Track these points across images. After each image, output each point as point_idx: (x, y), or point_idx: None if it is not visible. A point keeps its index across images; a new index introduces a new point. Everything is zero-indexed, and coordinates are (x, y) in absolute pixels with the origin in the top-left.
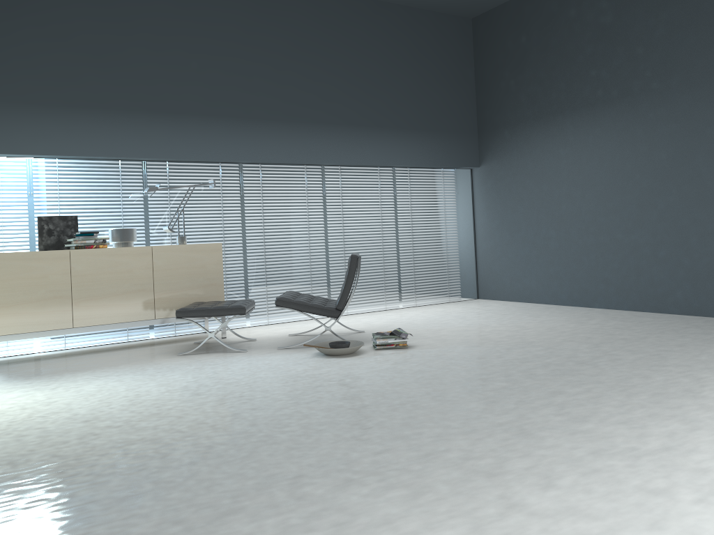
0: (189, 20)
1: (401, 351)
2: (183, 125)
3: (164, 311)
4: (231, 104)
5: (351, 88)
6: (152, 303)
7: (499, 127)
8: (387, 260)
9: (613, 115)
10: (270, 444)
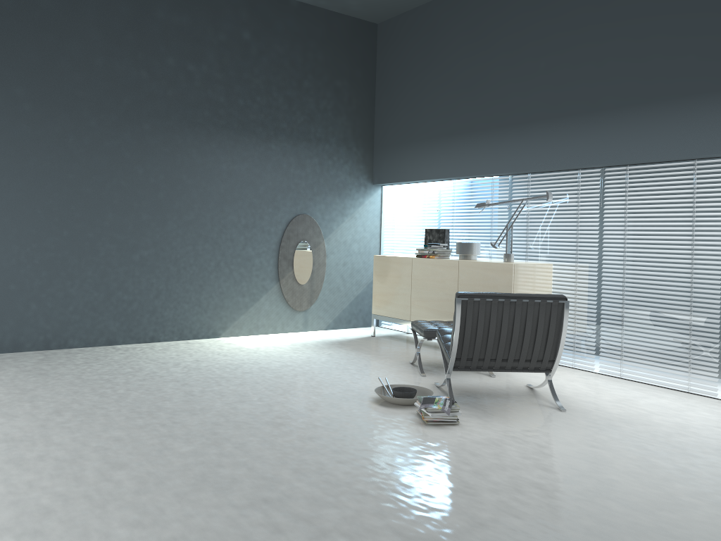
0: (540, 16)
1: (405, 422)
2: (527, 135)
3: None
4: (577, 98)
5: None
6: None
7: None
8: None
9: None
10: (91, 388)
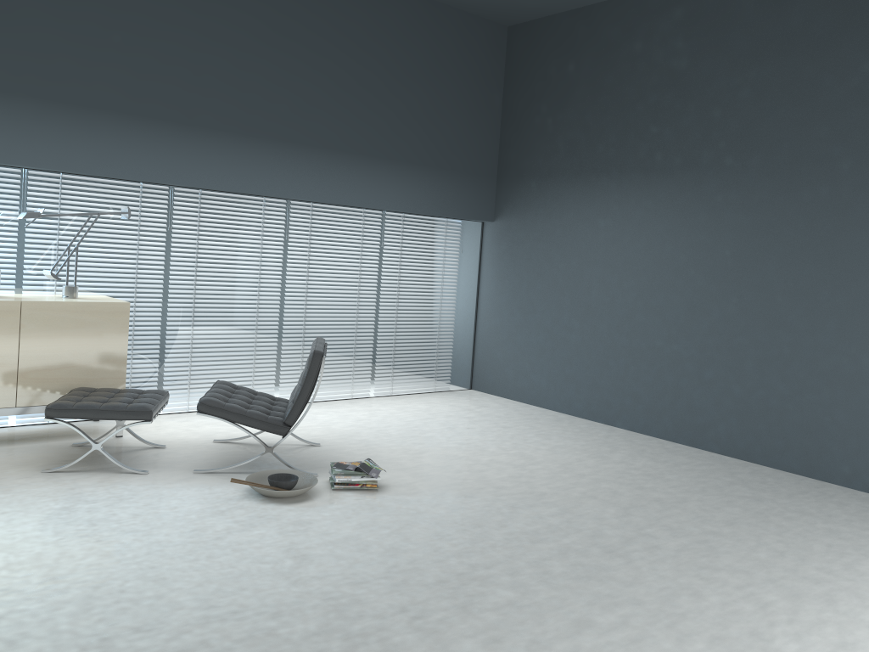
0: None
1: (369, 497)
2: (90, 124)
3: (32, 395)
4: (167, 101)
5: (340, 100)
6: (13, 384)
7: (525, 176)
8: (361, 333)
9: (671, 189)
10: None
